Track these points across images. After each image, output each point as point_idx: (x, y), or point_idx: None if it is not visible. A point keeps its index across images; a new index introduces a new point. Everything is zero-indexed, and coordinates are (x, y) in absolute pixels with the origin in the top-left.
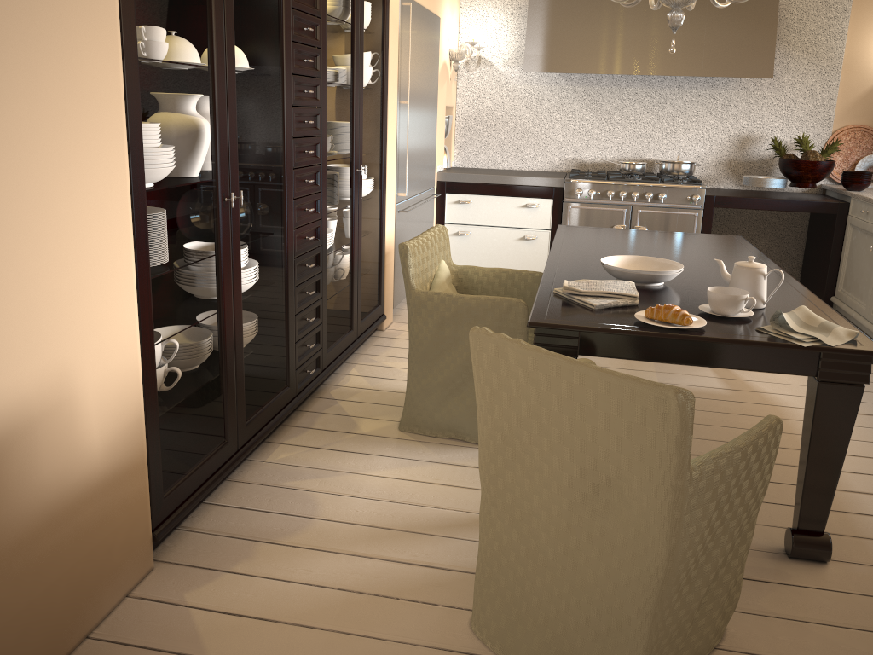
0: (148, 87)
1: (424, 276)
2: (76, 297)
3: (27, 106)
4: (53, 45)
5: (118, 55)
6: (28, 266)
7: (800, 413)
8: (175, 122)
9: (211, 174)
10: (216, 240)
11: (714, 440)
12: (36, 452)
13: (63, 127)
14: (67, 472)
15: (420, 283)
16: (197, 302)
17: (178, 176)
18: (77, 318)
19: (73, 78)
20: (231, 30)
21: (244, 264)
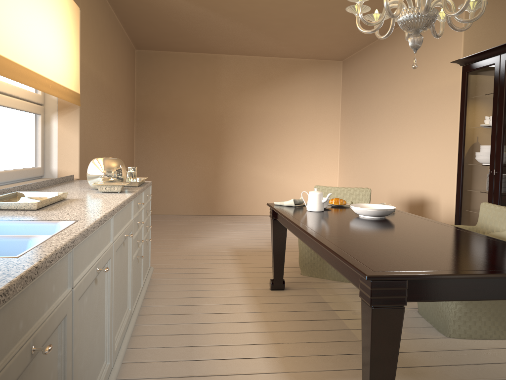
0: (466, 135)
1: (487, 225)
2: (442, 182)
3: (438, 141)
4: (444, 129)
5: (457, 128)
6: (435, 172)
7: (266, 366)
8: (474, 144)
9: (487, 162)
10: (488, 185)
11: (324, 330)
12: (432, 209)
13: (444, 145)
14: (436, 219)
15: (481, 225)
16: (476, 202)
17: (474, 160)
18: (441, 187)
19: (447, 135)
20: (500, 111)
21: (502, 201)
